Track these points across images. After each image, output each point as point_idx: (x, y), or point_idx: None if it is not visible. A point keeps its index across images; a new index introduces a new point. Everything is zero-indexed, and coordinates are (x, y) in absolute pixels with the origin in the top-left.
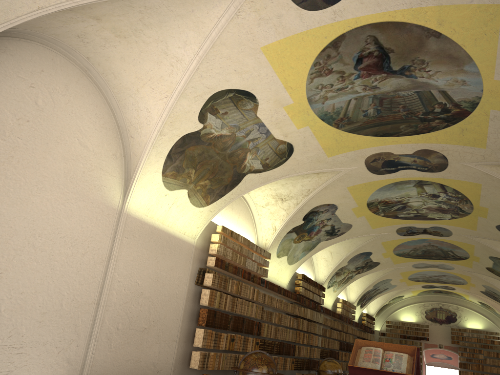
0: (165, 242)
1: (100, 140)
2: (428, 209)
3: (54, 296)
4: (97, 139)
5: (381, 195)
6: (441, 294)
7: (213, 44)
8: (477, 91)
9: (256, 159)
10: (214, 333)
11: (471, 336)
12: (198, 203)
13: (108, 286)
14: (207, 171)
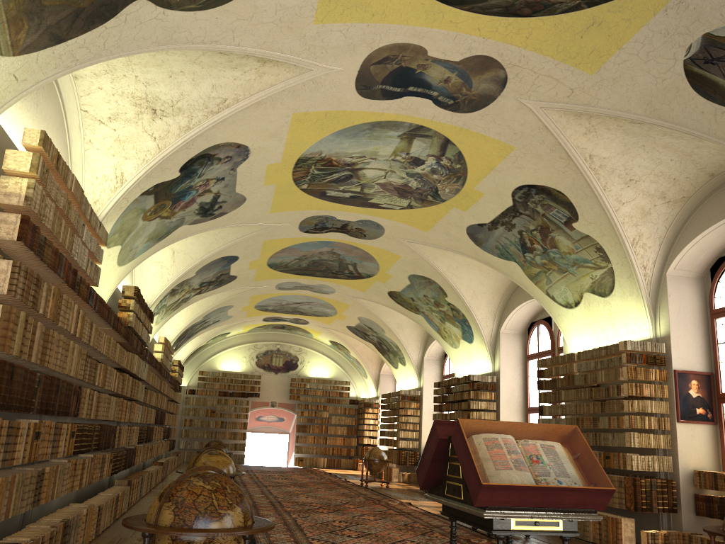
0: None
1: None
2: (383, 187)
3: None
4: None
5: (332, 146)
6: (281, 330)
7: None
8: None
9: None
10: (6, 426)
11: (316, 388)
12: None
13: None
14: None
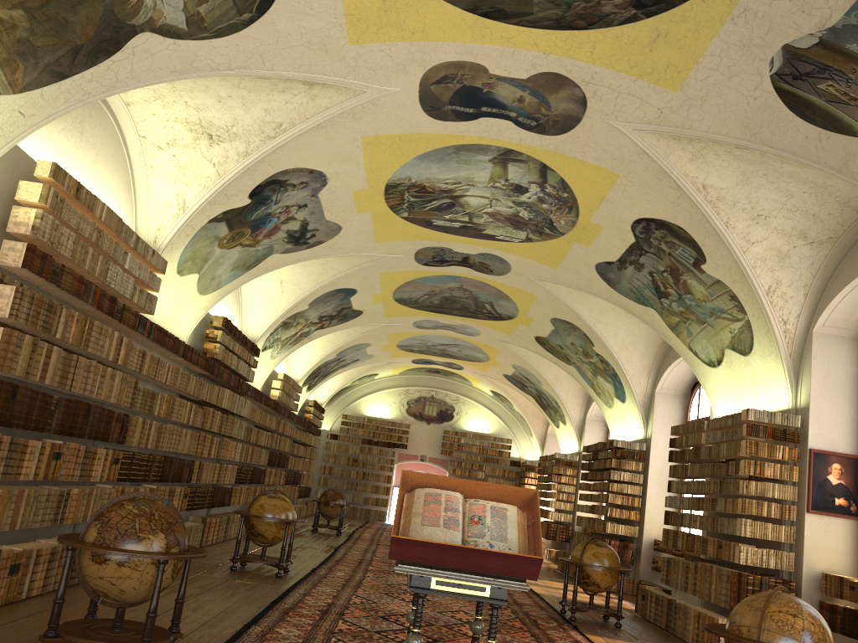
0: None
1: None
2: (492, 217)
3: None
4: None
5: (420, 171)
6: (436, 375)
7: None
8: None
9: None
10: (8, 442)
11: (471, 444)
12: None
13: None
14: None
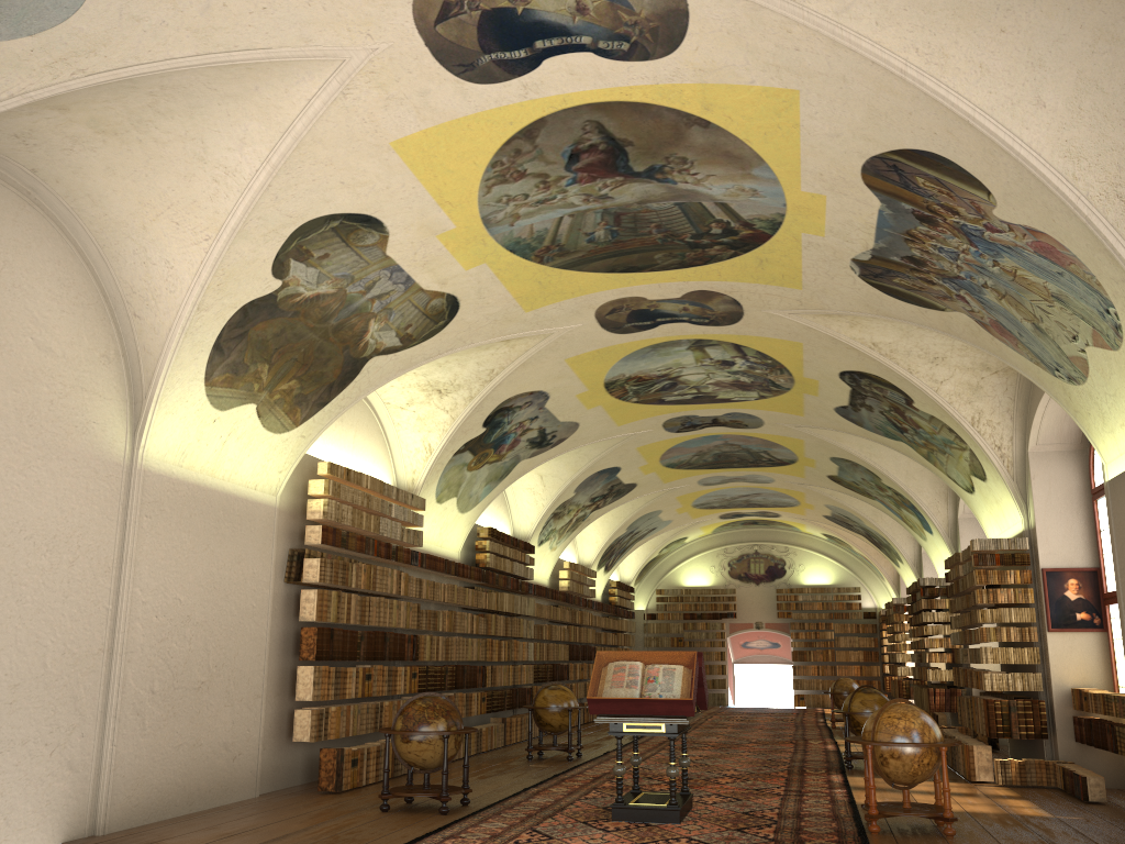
0: (221, 512)
1: (74, 332)
2: (717, 385)
3: (29, 651)
4: (69, 330)
5: (629, 367)
6: (756, 526)
7: (298, 143)
8: (777, 205)
9: (387, 329)
10: (334, 671)
11: (812, 600)
12: (278, 425)
13: (126, 615)
14: (292, 364)
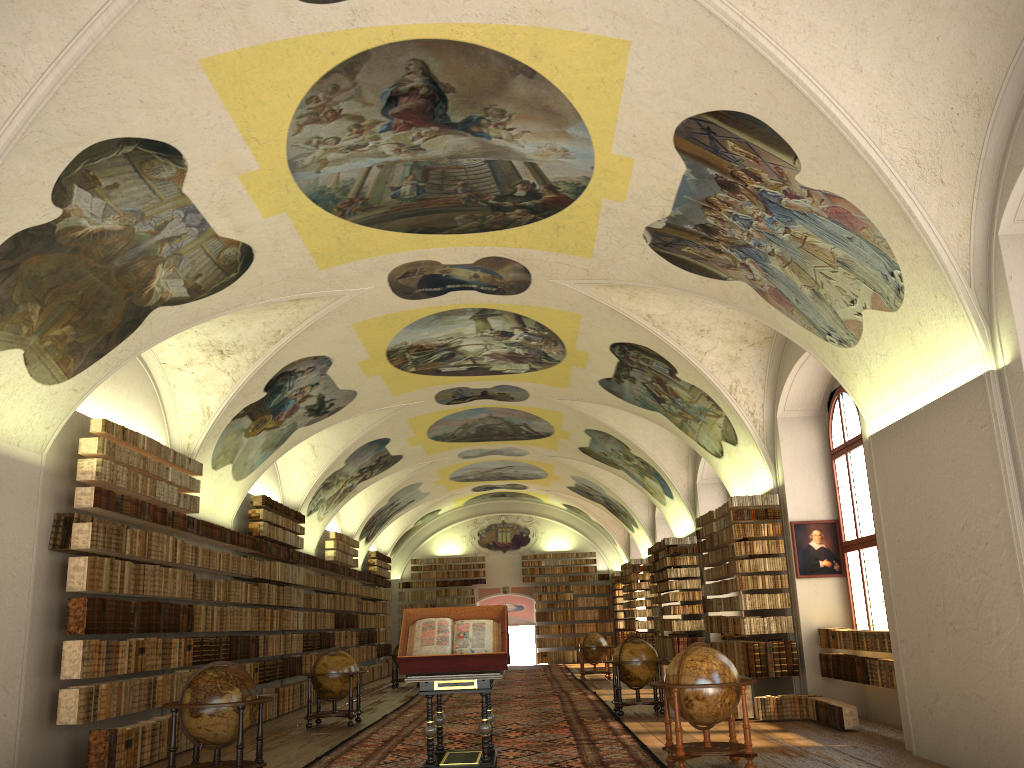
0: None
1: None
2: (493, 357)
3: None
4: None
5: (413, 336)
6: (503, 498)
7: (95, 45)
8: (585, 168)
9: (175, 277)
10: (105, 645)
11: (553, 565)
12: (48, 376)
13: None
14: (68, 307)
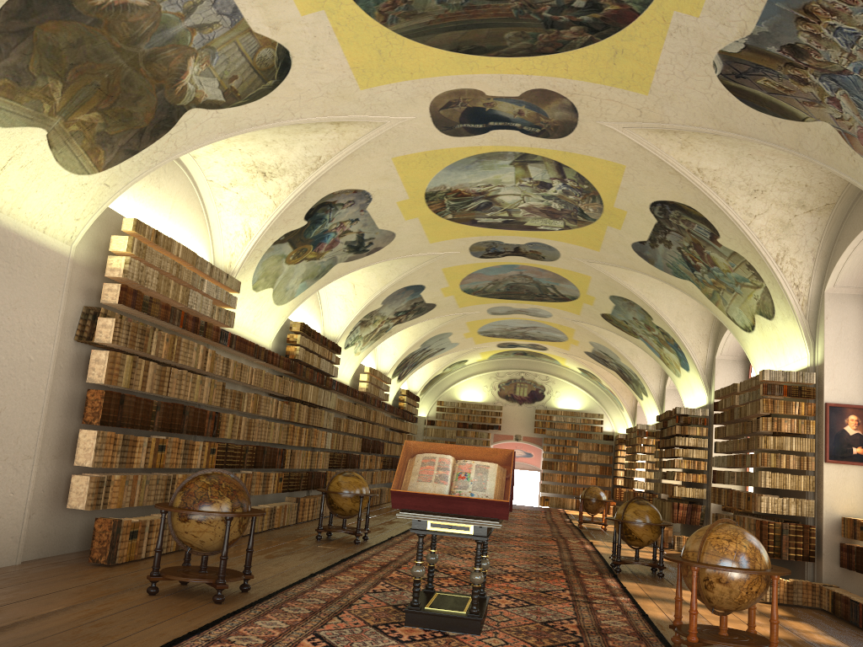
0: None
1: None
2: (528, 211)
3: None
4: None
5: (452, 179)
6: (524, 357)
7: None
8: None
9: (209, 76)
10: (121, 438)
11: (563, 421)
12: (76, 164)
13: None
14: (94, 91)
